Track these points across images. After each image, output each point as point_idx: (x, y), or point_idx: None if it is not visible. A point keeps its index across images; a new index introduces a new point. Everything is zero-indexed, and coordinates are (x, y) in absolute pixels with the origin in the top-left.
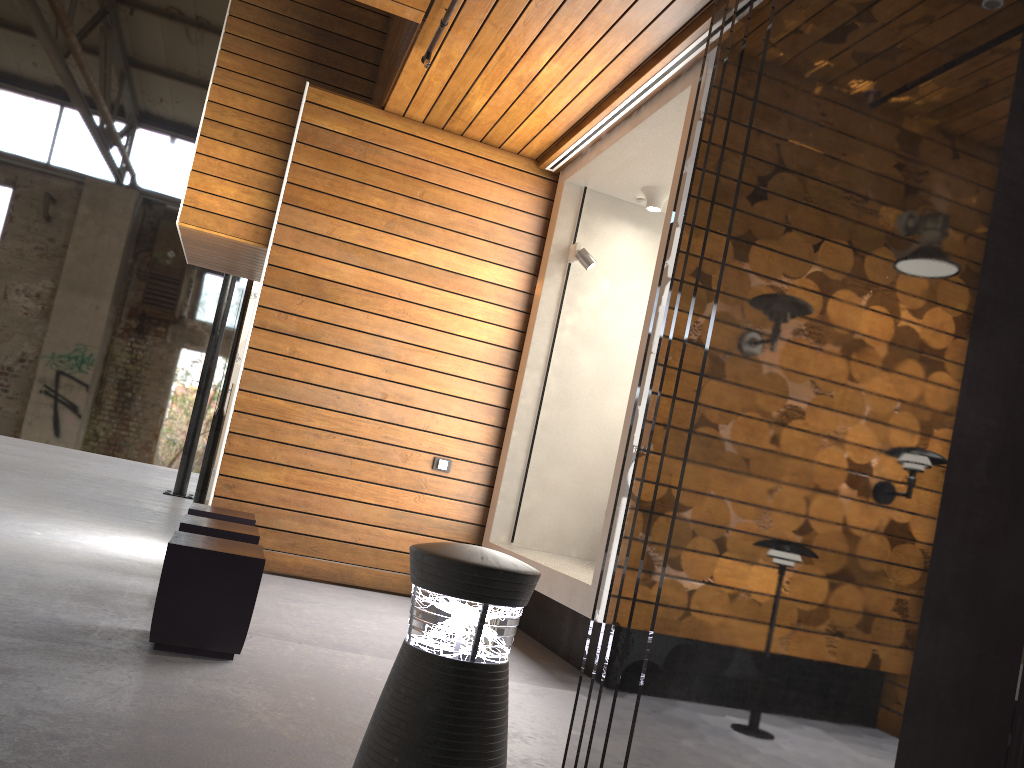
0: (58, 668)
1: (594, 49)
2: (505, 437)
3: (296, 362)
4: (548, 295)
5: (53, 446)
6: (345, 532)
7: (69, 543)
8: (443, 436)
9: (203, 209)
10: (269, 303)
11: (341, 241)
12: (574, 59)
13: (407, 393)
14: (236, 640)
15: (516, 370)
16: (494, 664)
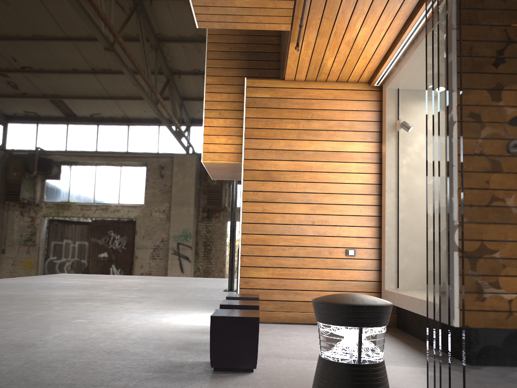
0: (167, 386)
1: (383, 13)
2: (382, 231)
3: (266, 214)
4: (389, 151)
5: (175, 277)
6: (307, 296)
7: (178, 322)
8: (348, 237)
9: (212, 151)
10: (247, 188)
11: (276, 150)
12: (374, 22)
13: (324, 218)
14: (252, 361)
15: (380, 194)
16: (373, 363)
